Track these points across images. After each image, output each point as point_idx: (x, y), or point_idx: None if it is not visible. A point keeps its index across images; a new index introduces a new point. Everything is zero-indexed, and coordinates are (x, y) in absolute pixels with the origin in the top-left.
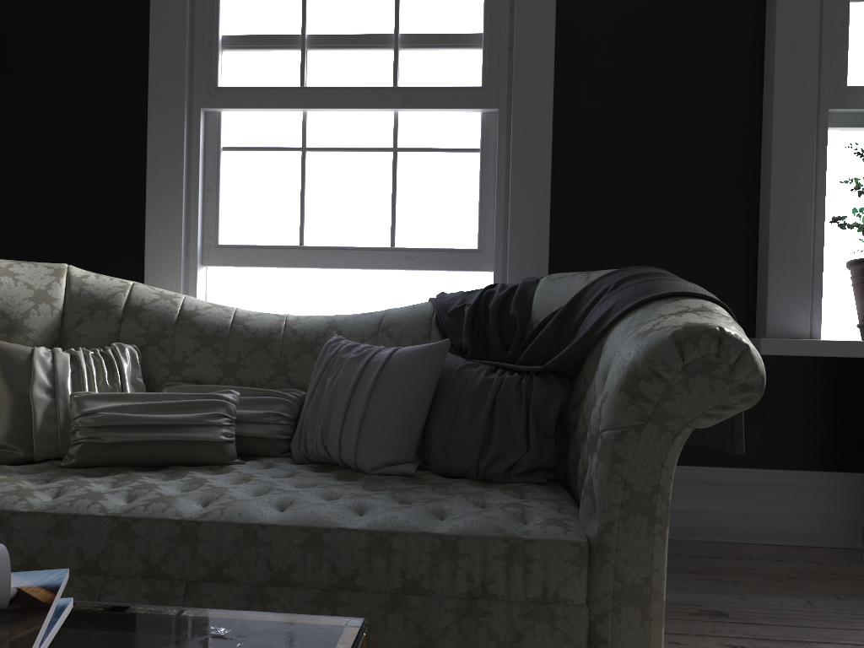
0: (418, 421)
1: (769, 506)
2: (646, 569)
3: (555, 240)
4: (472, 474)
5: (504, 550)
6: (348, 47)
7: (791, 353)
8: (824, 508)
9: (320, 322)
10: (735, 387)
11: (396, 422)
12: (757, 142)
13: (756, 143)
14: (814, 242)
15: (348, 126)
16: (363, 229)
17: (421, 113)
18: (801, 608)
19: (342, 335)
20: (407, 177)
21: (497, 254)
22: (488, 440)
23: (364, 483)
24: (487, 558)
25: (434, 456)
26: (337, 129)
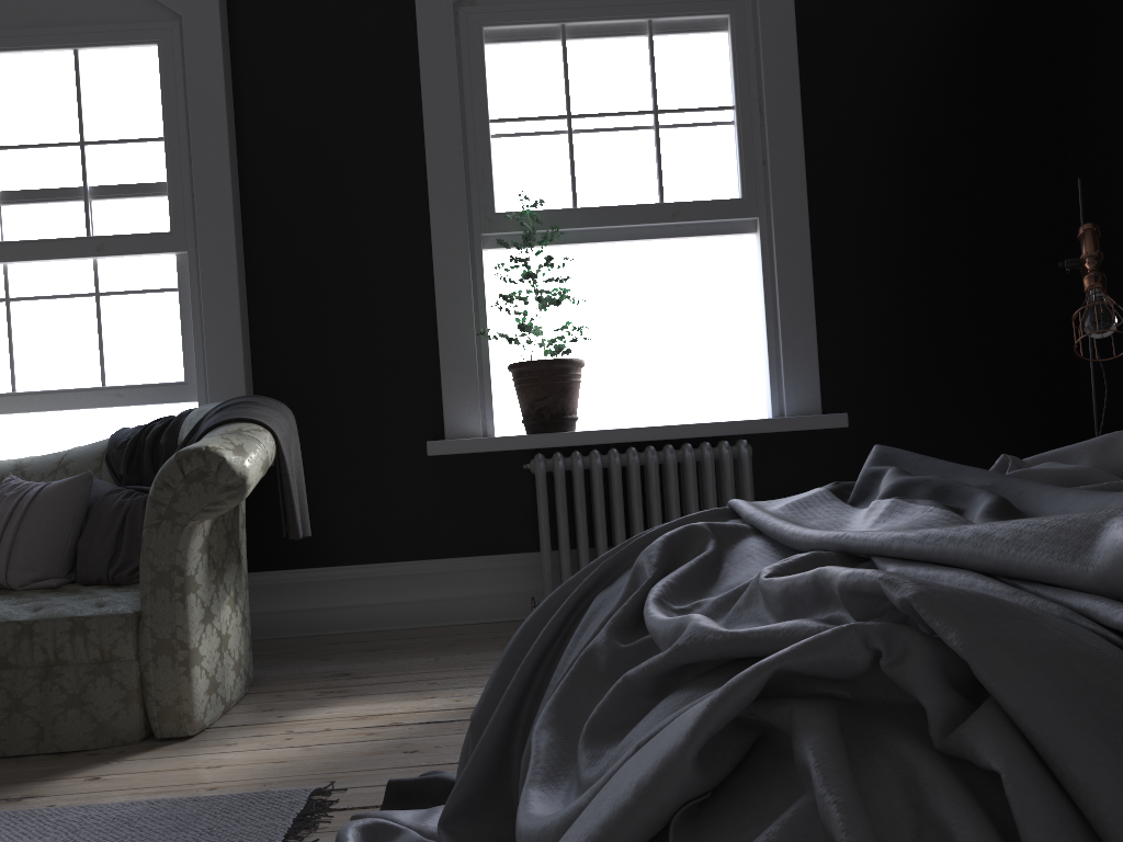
0: (65, 542)
1: (474, 589)
2: (172, 627)
3: (260, 367)
4: (105, 580)
5: (69, 626)
6: (39, 202)
7: (454, 451)
8: (521, 585)
9: (8, 465)
10: (221, 488)
11: (42, 545)
12: (432, 264)
13: (431, 265)
14: (481, 351)
15: (49, 274)
16: (74, 371)
17: (120, 258)
18: (423, 663)
19: (25, 475)
20: (112, 319)
21: (199, 385)
22: (120, 552)
23: (3, 596)
24: (56, 633)
25: (79, 570)
26: (39, 278)
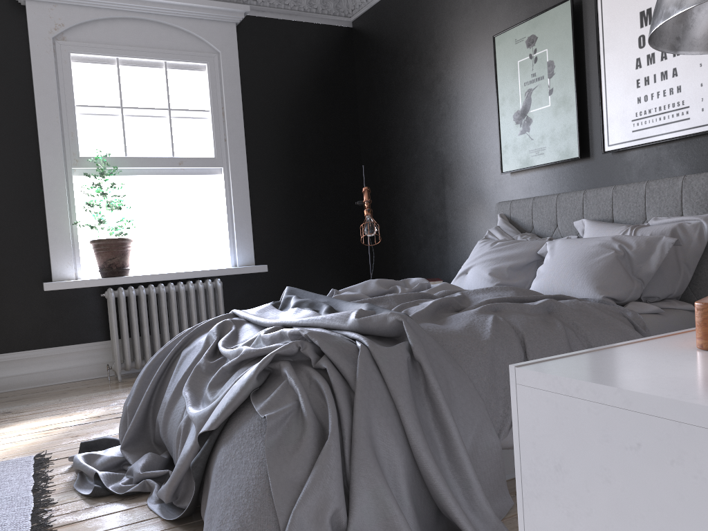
0: None
1: (70, 363)
2: None
3: None
4: None
5: None
6: None
7: (60, 288)
8: (98, 359)
9: None
10: None
11: None
12: (40, 182)
13: (40, 183)
14: (73, 232)
15: None
16: None
17: None
18: (53, 402)
19: None
20: None
21: None
22: None
23: None
24: None
25: None
26: None
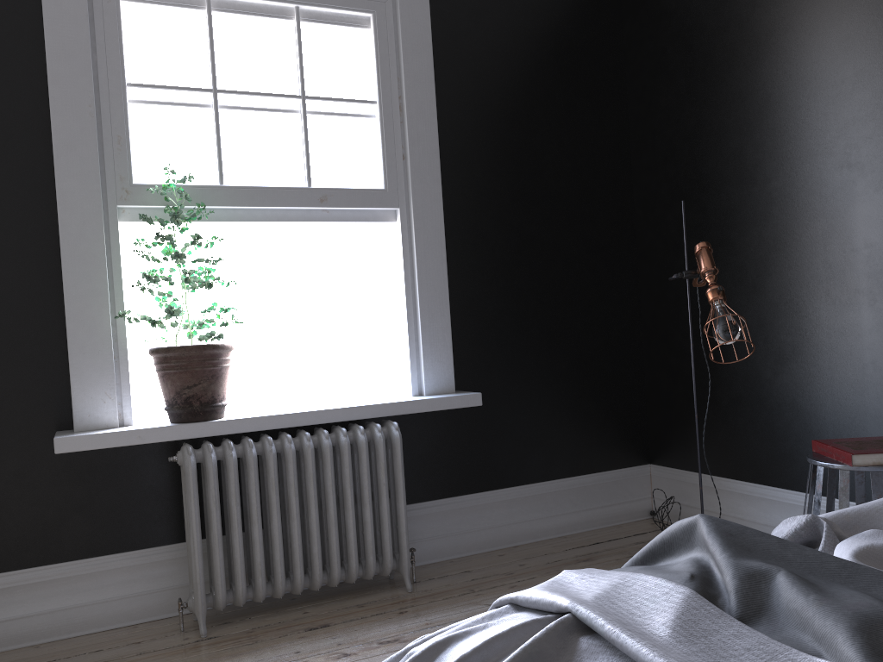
0: None
1: (107, 592)
2: None
3: None
4: None
5: None
6: None
7: (88, 447)
8: (161, 581)
9: None
10: None
11: None
12: (56, 235)
13: (55, 235)
14: (117, 333)
15: None
16: None
17: None
18: None
19: None
20: None
21: None
22: None
23: None
24: None
25: None
26: None
